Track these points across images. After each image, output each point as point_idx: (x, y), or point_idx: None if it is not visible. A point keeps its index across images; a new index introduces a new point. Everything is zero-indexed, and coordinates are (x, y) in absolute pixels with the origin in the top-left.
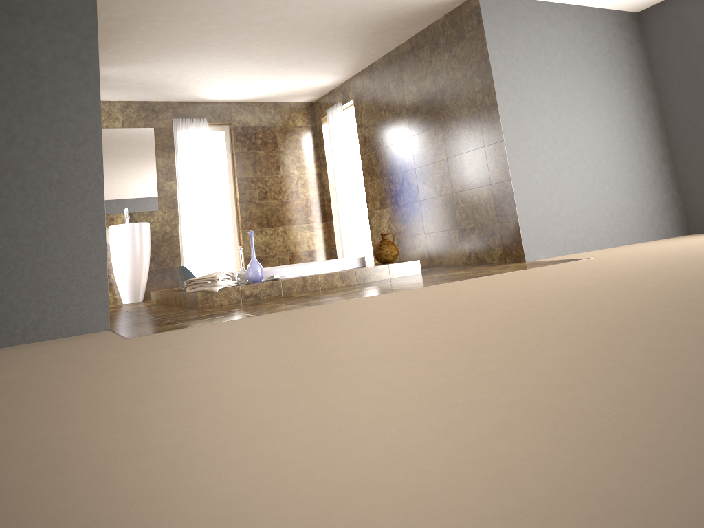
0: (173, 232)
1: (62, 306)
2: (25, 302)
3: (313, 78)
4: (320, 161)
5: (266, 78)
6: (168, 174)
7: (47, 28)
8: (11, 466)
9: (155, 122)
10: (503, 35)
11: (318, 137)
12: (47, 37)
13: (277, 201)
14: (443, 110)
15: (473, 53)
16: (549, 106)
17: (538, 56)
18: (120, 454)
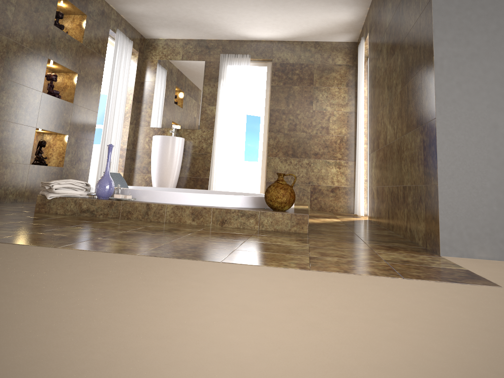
0: (208, 148)
1: None
2: None
3: (327, 11)
4: (356, 100)
5: (278, 13)
6: (210, 100)
7: None
8: None
9: (206, 57)
10: None
11: (357, 76)
12: None
13: (305, 134)
14: (402, 25)
15: None
16: None
17: None
18: None
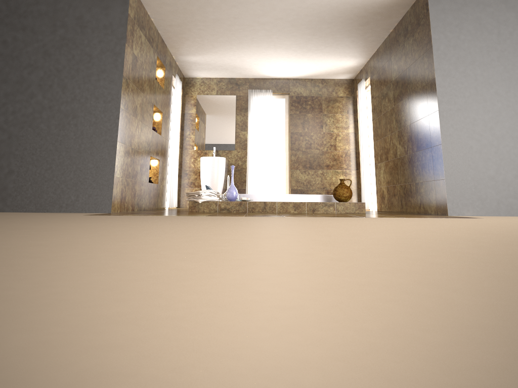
0: (243, 165)
1: (87, 194)
2: (69, 189)
3: (339, 60)
4: (355, 124)
5: (302, 61)
6: (242, 126)
7: (99, 34)
8: None
9: (237, 92)
10: (450, 20)
11: (355, 105)
12: (98, 39)
13: (318, 151)
14: (409, 84)
15: (424, 37)
16: (496, 81)
17: (489, 37)
18: None
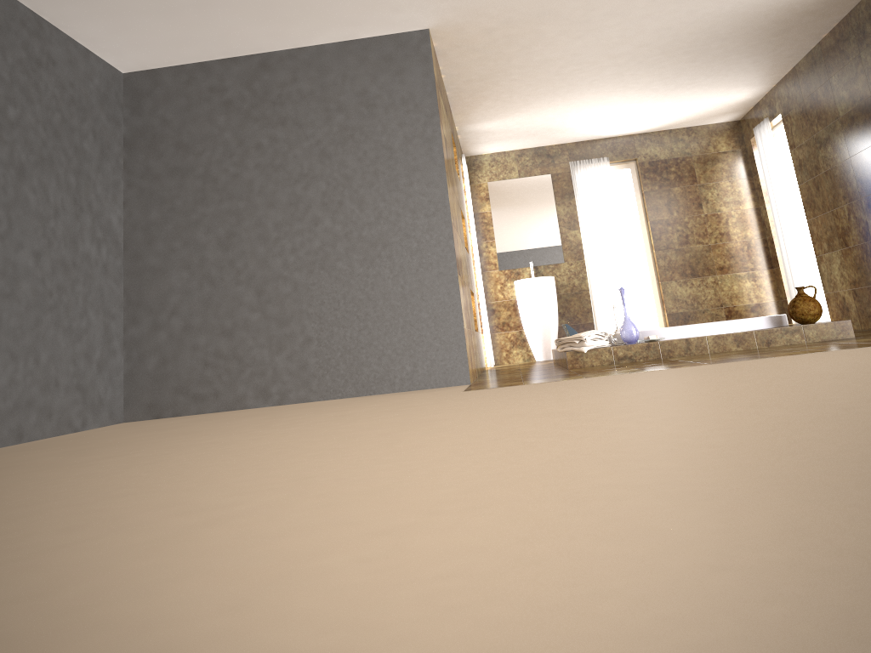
0: (582, 285)
1: (429, 360)
2: (400, 355)
3: (723, 95)
4: (755, 193)
5: (661, 105)
6: (570, 222)
7: (397, 113)
8: (271, 450)
9: (551, 168)
10: None
11: (750, 163)
12: (397, 121)
13: (702, 246)
14: None
15: None
16: None
17: None
18: (316, 449)
